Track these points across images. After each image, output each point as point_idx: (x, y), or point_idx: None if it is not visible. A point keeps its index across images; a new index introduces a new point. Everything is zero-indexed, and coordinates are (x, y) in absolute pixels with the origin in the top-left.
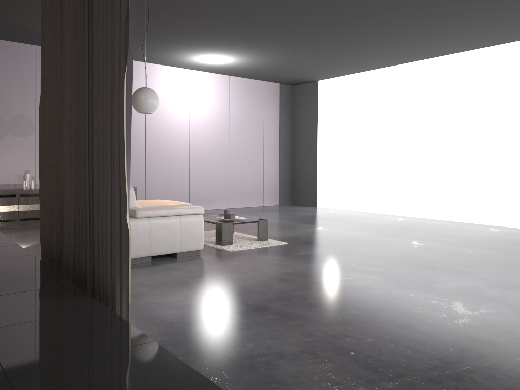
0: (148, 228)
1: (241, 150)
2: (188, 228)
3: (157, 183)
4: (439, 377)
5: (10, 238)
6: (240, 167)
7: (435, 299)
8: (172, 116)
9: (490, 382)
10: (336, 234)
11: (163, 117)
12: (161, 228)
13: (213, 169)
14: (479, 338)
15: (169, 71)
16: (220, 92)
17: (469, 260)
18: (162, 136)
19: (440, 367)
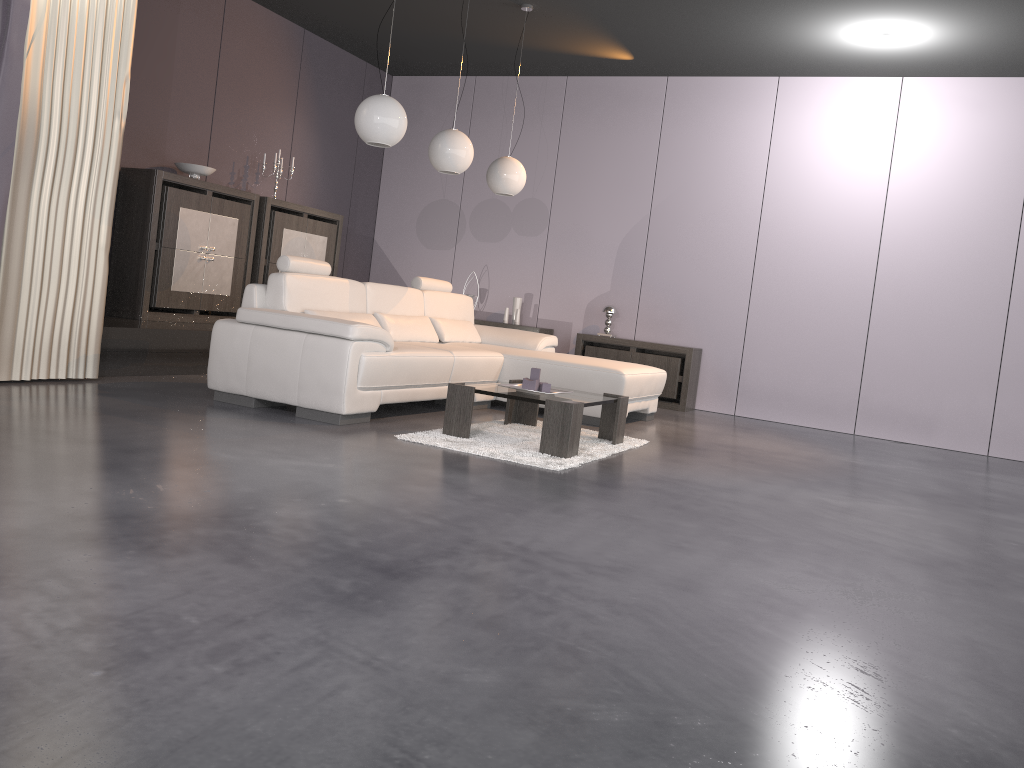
0: (248, 344)
1: None
2: (314, 362)
3: (771, 352)
4: None
5: None
6: None
7: None
8: (834, 197)
9: None
10: (807, 515)
11: (809, 198)
12: (269, 348)
13: (944, 339)
14: None
15: (840, 90)
16: (1000, 127)
17: (621, 645)
18: (800, 245)
19: None
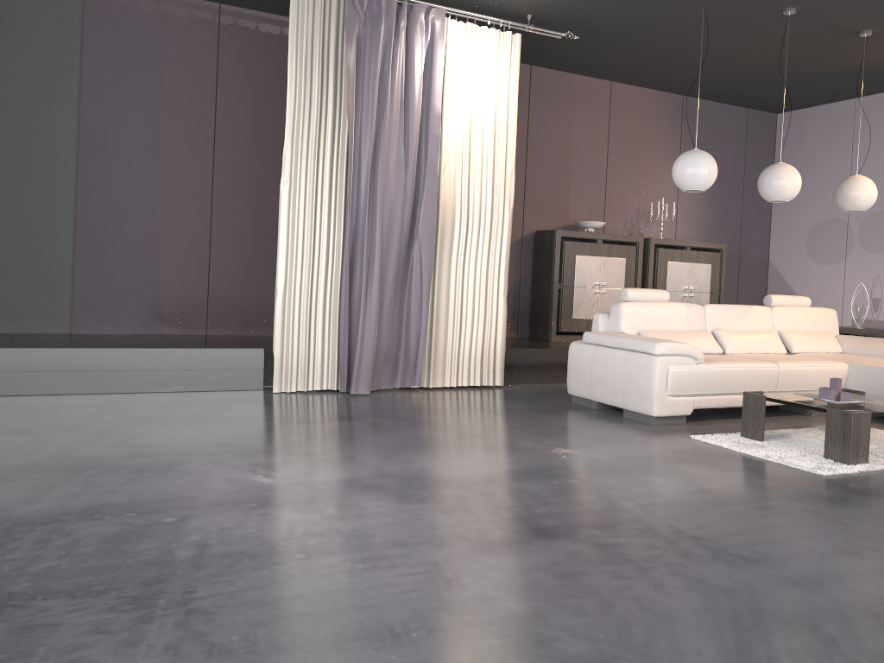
0: (589, 359)
1: None
2: (632, 373)
3: None
4: (111, 430)
5: None
6: None
7: (300, 475)
8: None
9: (76, 437)
10: None
11: None
12: (603, 363)
13: None
14: (147, 456)
15: None
16: None
17: (656, 610)
18: None
19: (123, 433)
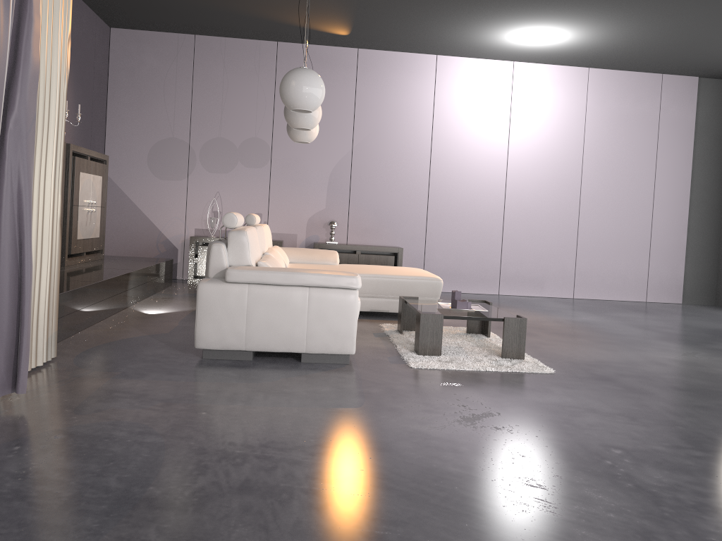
0: (245, 302)
1: (606, 198)
2: (322, 312)
3: (444, 245)
4: None
5: (181, 300)
6: (602, 229)
7: None
8: (477, 139)
9: None
10: (706, 373)
11: (462, 140)
12: (270, 304)
13: (546, 229)
14: None
15: (476, 67)
16: (569, 97)
17: None
18: (458, 171)
19: None
